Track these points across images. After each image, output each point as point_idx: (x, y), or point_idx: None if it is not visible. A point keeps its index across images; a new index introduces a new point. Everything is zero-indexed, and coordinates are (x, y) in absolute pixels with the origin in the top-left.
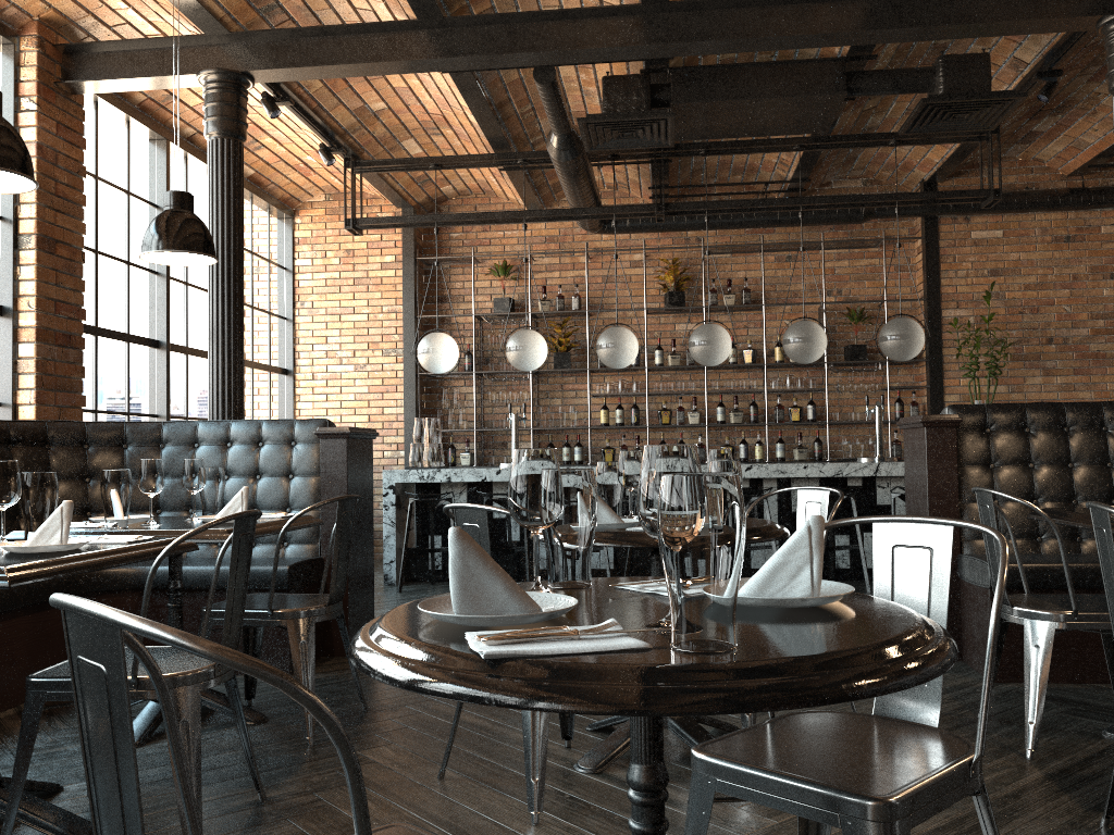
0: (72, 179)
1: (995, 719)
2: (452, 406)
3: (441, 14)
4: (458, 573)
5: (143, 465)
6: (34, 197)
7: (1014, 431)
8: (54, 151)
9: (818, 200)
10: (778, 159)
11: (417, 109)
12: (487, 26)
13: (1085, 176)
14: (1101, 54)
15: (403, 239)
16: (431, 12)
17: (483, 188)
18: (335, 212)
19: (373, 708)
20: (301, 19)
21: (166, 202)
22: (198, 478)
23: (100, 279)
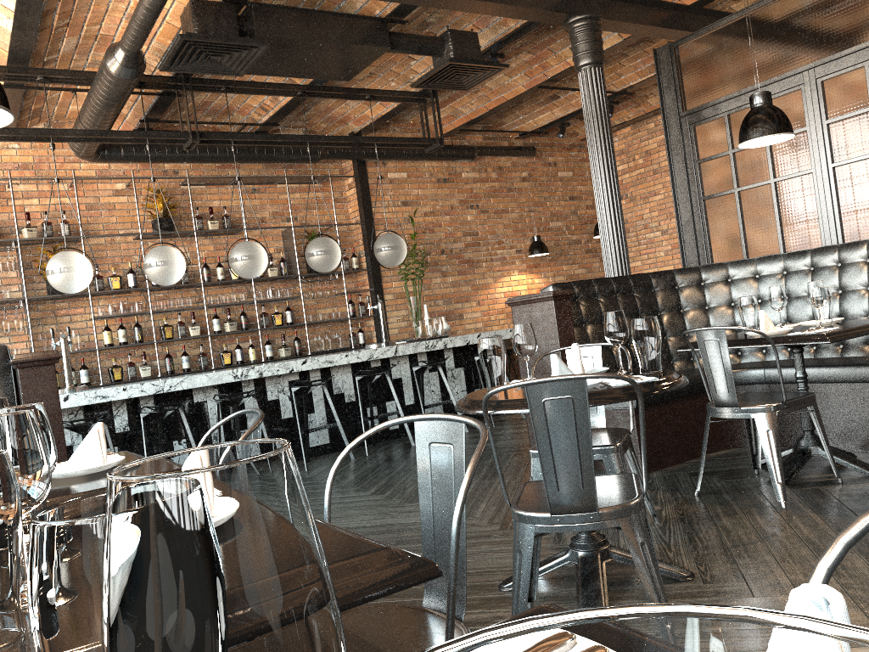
0: None
1: (705, 493)
2: None
3: None
4: None
5: None
6: None
7: (591, 299)
8: None
9: (323, 138)
10: (258, 104)
11: None
12: None
13: (450, 137)
14: (506, 49)
15: None
16: None
17: None
18: None
19: None
20: None
21: None
22: None
23: None
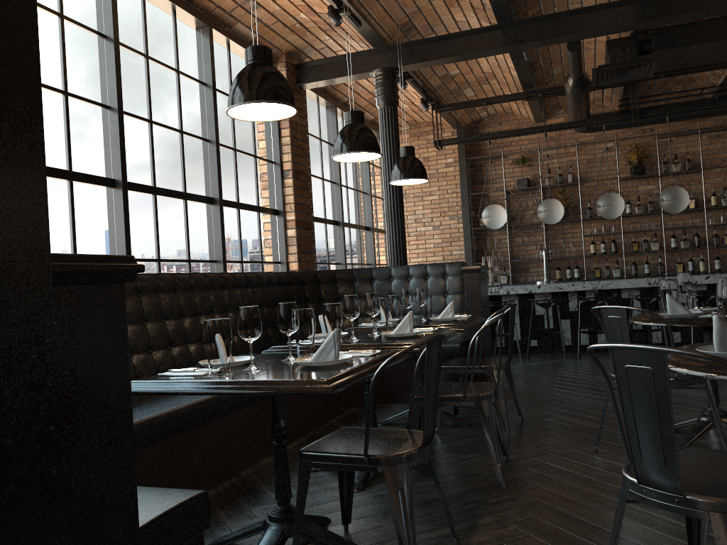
0: (303, 137)
1: None
2: (493, 247)
3: (512, 19)
4: (719, 335)
5: (403, 292)
6: (289, 149)
7: None
8: (296, 123)
9: None
10: (711, 72)
11: (477, 71)
12: (540, 22)
13: None
14: None
15: (458, 148)
16: (507, 19)
17: (506, 111)
18: (415, 135)
19: (526, 419)
20: (424, 31)
21: (402, 152)
22: (424, 298)
23: (312, 190)
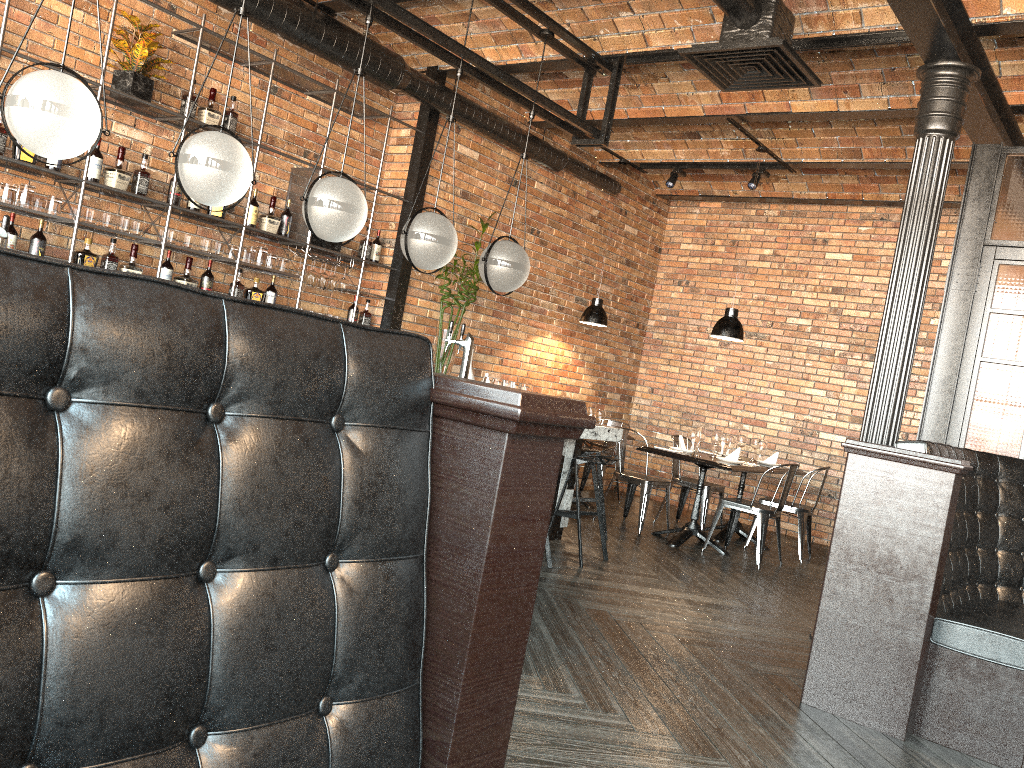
0: None
1: None
2: None
3: None
4: None
5: None
6: None
7: None
8: None
9: (486, 66)
10: None
11: None
12: None
13: (537, 129)
14: None
15: None
16: None
17: None
18: None
19: None
20: None
21: None
22: None
23: None
